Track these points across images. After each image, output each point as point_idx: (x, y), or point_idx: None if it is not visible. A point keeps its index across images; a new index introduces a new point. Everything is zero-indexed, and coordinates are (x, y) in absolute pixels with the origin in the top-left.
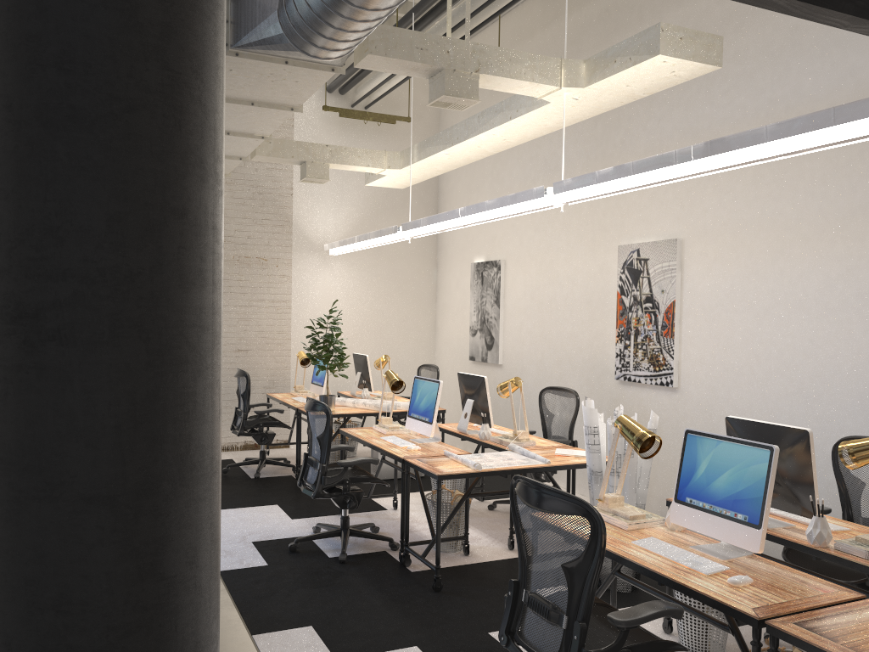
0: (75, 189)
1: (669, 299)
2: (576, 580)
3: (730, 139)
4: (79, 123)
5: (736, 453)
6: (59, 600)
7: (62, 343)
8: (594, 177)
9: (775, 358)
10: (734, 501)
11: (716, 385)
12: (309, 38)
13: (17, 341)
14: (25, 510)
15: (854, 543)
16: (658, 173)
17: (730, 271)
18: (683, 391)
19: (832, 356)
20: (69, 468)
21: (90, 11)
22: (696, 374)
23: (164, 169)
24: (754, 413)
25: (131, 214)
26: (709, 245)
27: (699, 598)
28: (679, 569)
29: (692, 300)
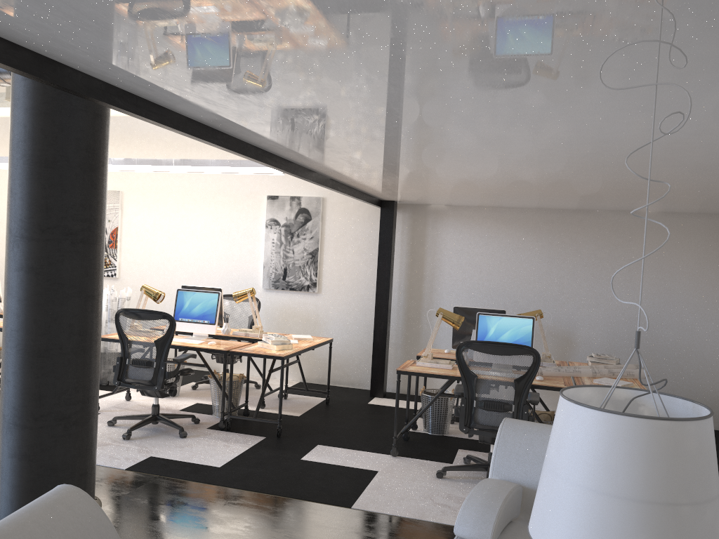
0: (90, 192)
1: (114, 226)
2: (160, 346)
3: (194, 161)
4: (91, 169)
5: (203, 296)
6: (80, 331)
7: (84, 243)
8: (110, 161)
9: (179, 260)
10: (203, 316)
11: (144, 275)
12: (4, 77)
13: (68, 242)
14: (69, 300)
15: (239, 331)
16: (151, 166)
17: (153, 213)
18: (122, 280)
19: (208, 259)
20: (84, 285)
21: (95, 132)
22: (131, 270)
23: (106, 185)
24: (167, 289)
25: (101, 200)
26: (140, 197)
27: (201, 350)
28: (187, 344)
29: (129, 227)
